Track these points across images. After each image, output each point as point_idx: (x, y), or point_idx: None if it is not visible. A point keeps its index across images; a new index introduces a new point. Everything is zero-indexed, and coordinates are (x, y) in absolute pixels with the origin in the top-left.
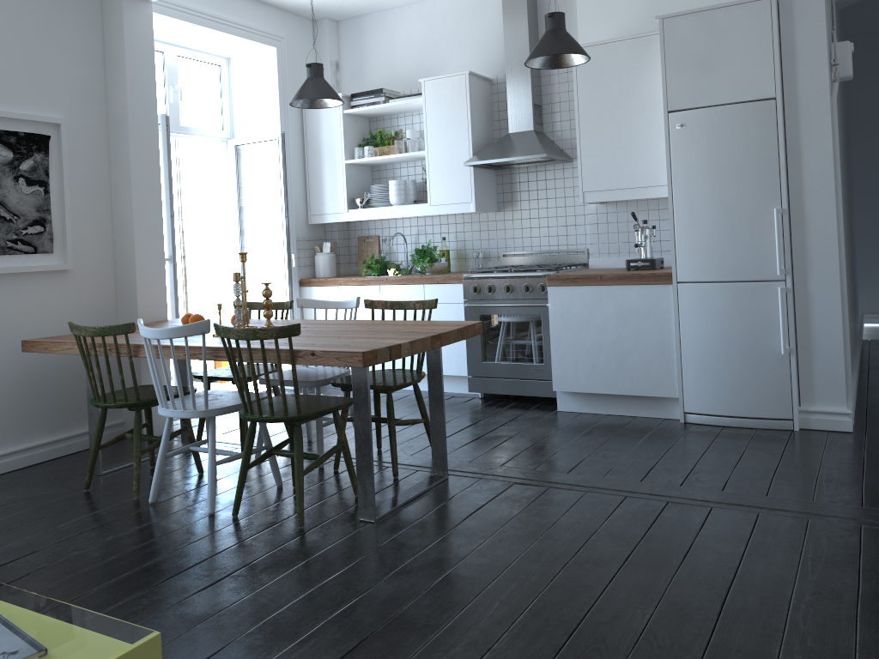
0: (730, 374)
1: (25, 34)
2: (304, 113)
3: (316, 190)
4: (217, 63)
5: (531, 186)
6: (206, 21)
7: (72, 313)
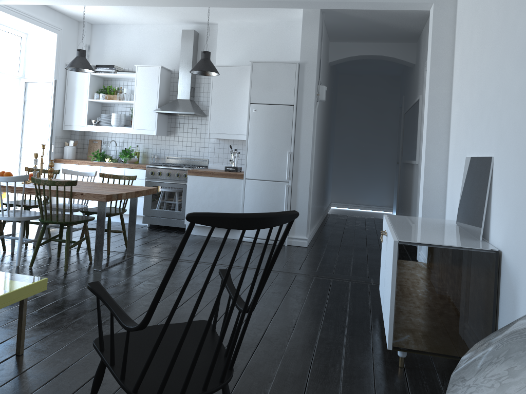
0: None
1: None
2: (67, 70)
3: (69, 112)
4: (20, 35)
5: (185, 126)
6: (21, 15)
7: None
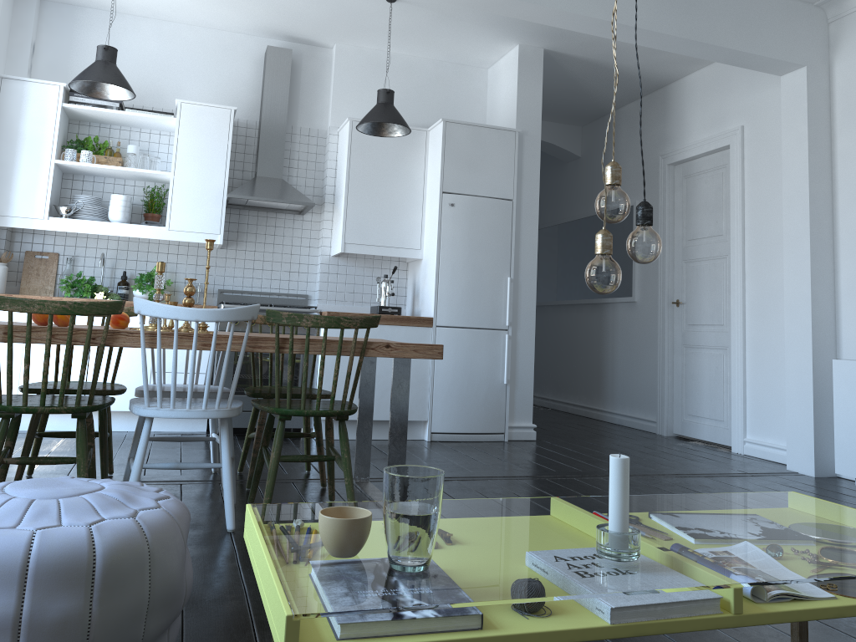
0: (469, 400)
1: None
2: None
3: (0, 186)
4: None
5: (260, 230)
6: None
7: None
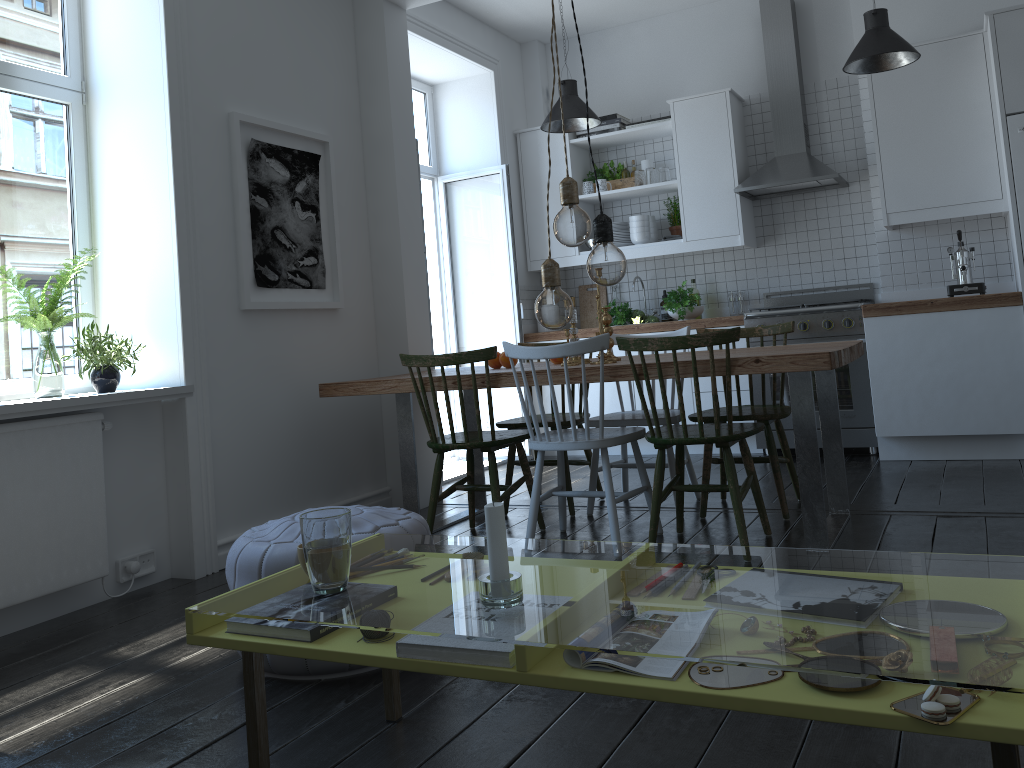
0: None
1: (294, 41)
2: (519, 146)
3: (537, 232)
4: (423, 90)
5: (798, 217)
6: (437, 37)
7: (342, 360)
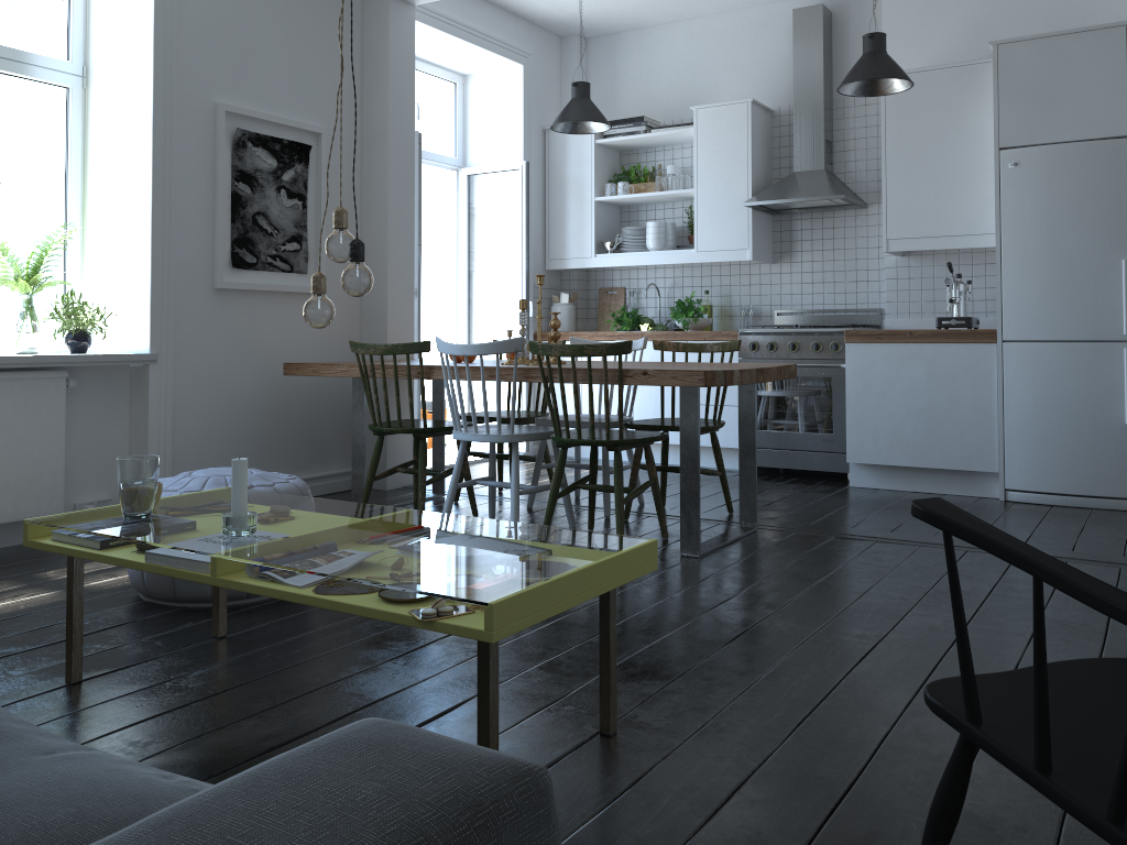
0: (1062, 446)
1: (293, 34)
2: (547, 142)
3: (557, 231)
4: (453, 80)
5: (815, 235)
6: (458, 30)
7: (320, 342)
